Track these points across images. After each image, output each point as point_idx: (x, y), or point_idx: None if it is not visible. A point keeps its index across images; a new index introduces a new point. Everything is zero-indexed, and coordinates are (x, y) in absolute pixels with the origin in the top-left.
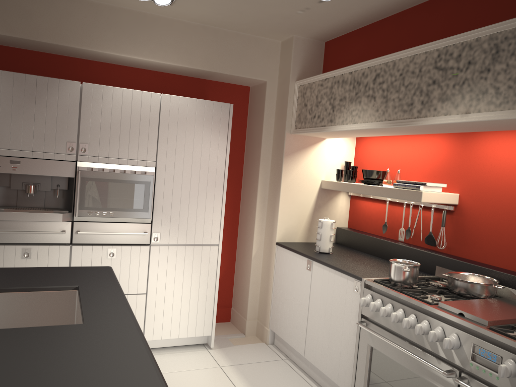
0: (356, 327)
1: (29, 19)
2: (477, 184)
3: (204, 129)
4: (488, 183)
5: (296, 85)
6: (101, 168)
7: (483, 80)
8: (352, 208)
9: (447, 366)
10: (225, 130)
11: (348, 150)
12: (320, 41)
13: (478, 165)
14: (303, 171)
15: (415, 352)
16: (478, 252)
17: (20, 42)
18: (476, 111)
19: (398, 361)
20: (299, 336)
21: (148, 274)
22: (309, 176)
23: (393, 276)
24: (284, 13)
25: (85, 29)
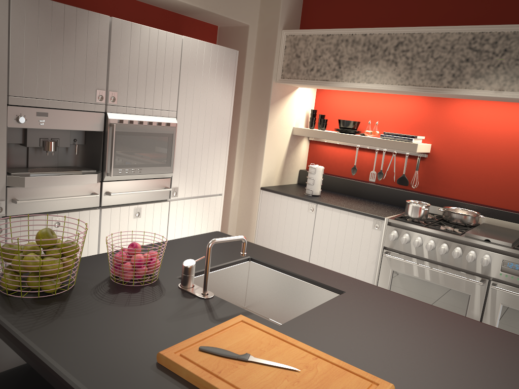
0: (375, 257)
1: None
2: (449, 137)
3: (216, 77)
4: (459, 137)
5: (283, 34)
6: (130, 120)
7: (518, 67)
8: (312, 152)
9: (477, 277)
10: (232, 78)
11: (311, 99)
12: None
13: (451, 122)
14: (281, 119)
15: (445, 271)
16: (447, 190)
17: None
18: (510, 90)
19: (426, 278)
20: None
21: (168, 230)
22: (285, 123)
23: (413, 215)
24: None
25: None
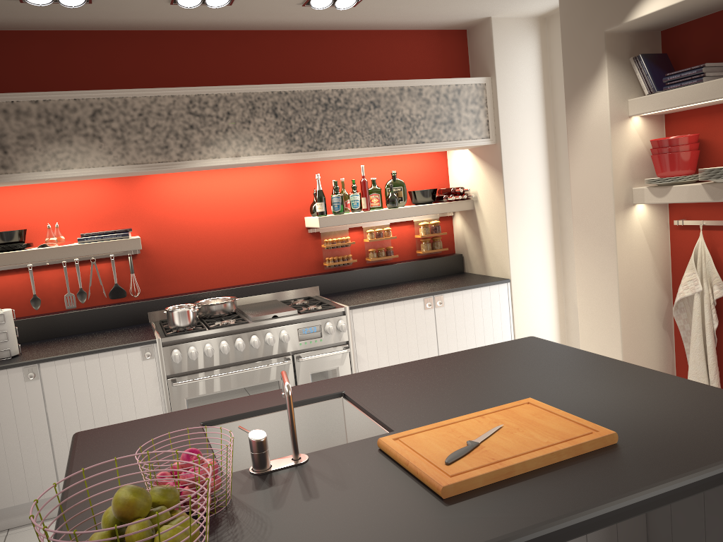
0: (159, 395)
1: None
2: (158, 222)
3: None
4: (170, 219)
5: None
6: None
7: (246, 130)
8: None
9: (281, 358)
10: None
11: None
12: None
13: (154, 203)
14: None
15: (248, 367)
16: (177, 285)
17: None
18: (246, 155)
19: (231, 387)
20: (37, 478)
21: None
22: None
23: (185, 322)
24: None
25: None
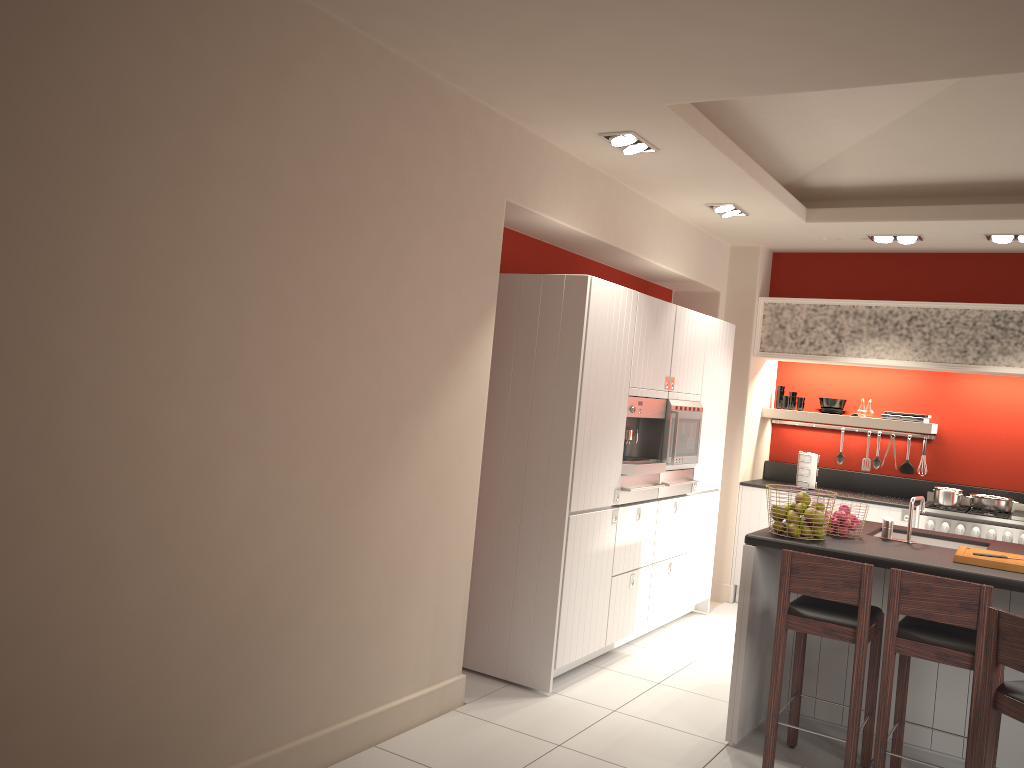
0: None
1: (615, 221)
2: (959, 416)
3: (722, 355)
4: (971, 415)
5: (761, 302)
6: (681, 405)
7: None
8: (776, 438)
9: None
10: (731, 356)
11: (774, 373)
12: (771, 251)
13: (958, 398)
14: (755, 398)
15: None
16: (962, 476)
17: (582, 243)
18: None
19: None
20: None
21: (688, 529)
22: (757, 404)
23: (946, 502)
24: (808, 236)
25: (642, 233)
